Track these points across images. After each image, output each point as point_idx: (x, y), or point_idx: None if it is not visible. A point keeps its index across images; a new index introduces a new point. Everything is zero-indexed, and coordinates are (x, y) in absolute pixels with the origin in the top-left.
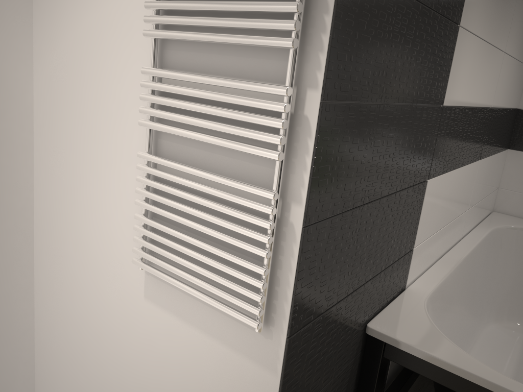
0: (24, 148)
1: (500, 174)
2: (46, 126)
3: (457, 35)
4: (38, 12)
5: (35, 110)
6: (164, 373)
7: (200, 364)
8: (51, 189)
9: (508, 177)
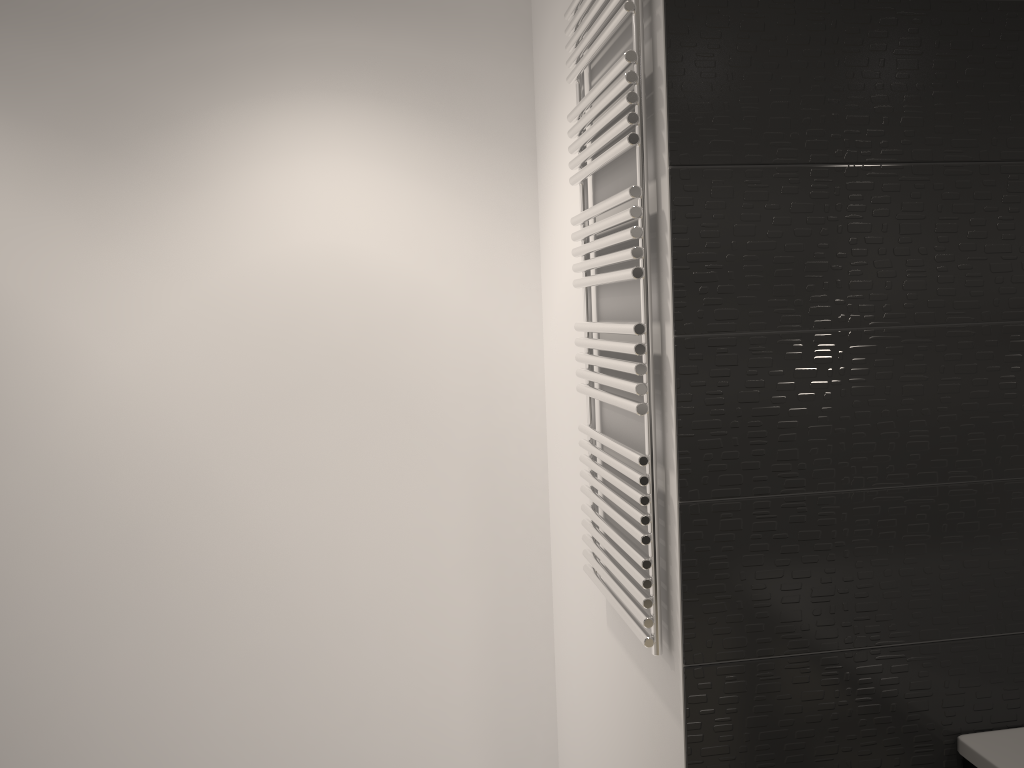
0: (535, 437)
1: None
2: (551, 407)
3: None
4: (543, 275)
5: (545, 390)
6: (623, 737)
7: (640, 718)
8: (556, 487)
9: None
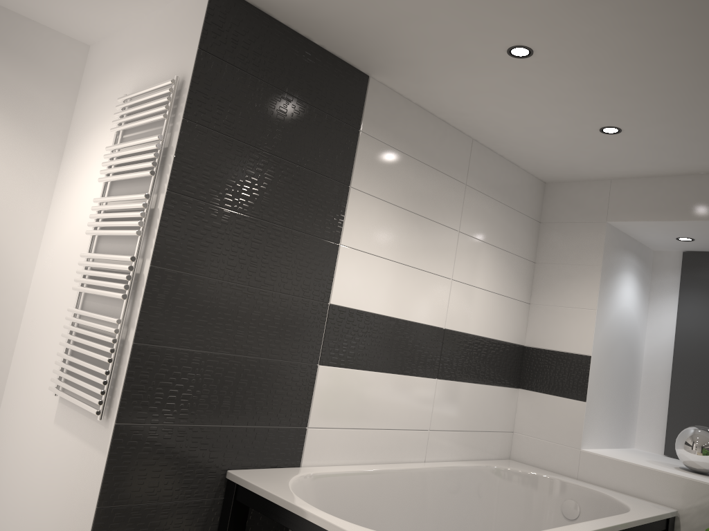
0: (14, 319)
1: (511, 415)
2: (32, 302)
3: (337, 251)
4: (48, 225)
5: (30, 292)
6: (51, 483)
7: (72, 465)
8: (23, 351)
9: (521, 420)
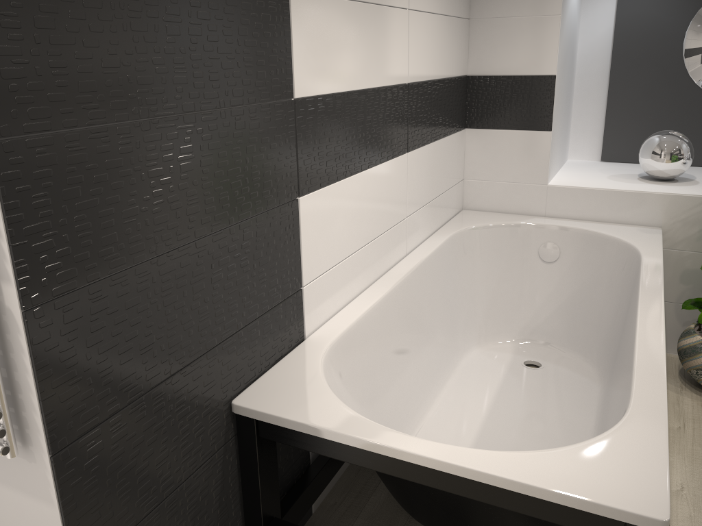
0: None
1: (462, 162)
2: None
3: (289, 4)
4: None
5: None
6: None
7: None
8: None
9: (472, 164)
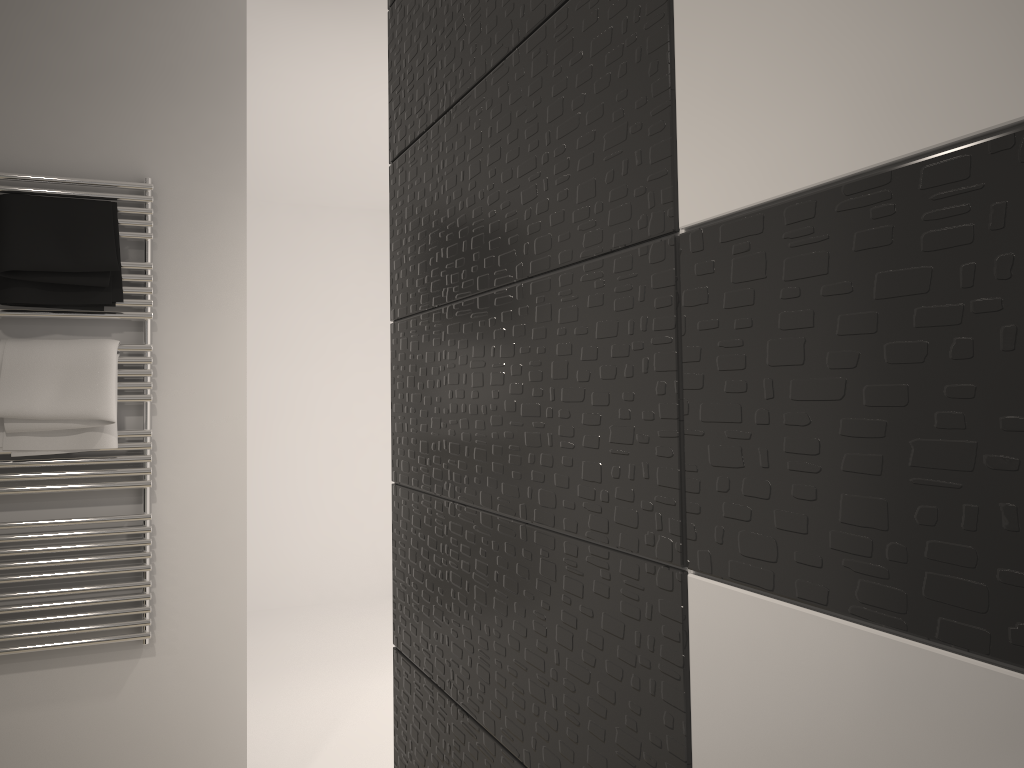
0: None
1: None
2: None
3: None
4: None
5: None
6: None
7: None
8: None
9: None
